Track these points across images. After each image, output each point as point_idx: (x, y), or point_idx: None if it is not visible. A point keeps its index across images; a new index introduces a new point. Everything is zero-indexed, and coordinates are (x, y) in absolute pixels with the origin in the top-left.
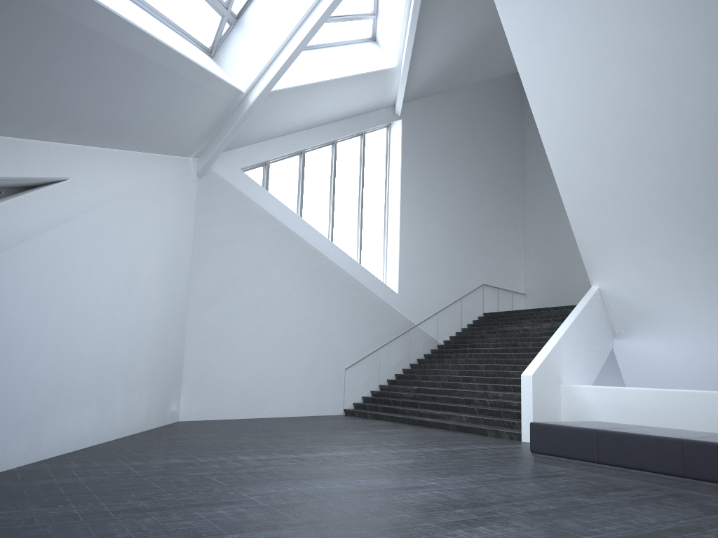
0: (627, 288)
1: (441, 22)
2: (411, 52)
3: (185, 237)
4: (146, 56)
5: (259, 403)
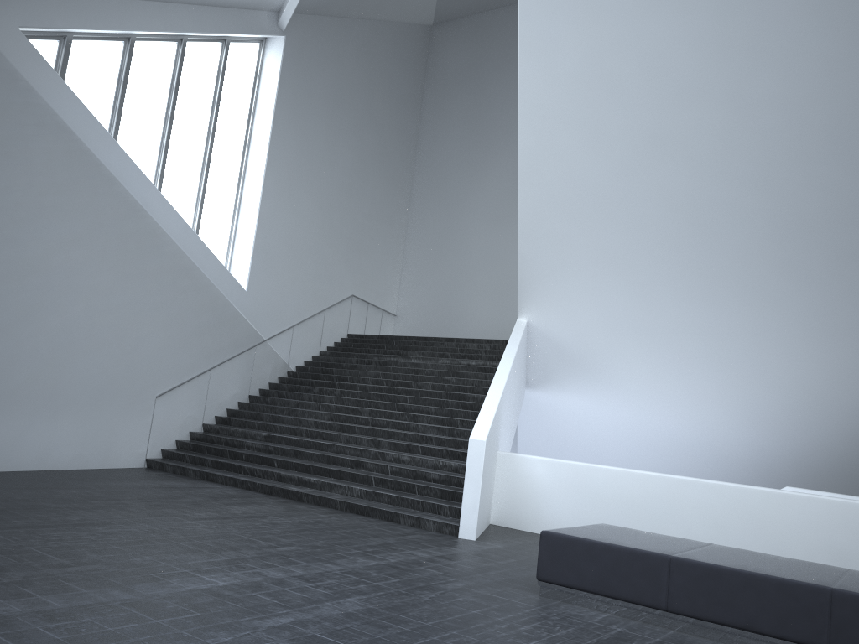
0: (567, 327)
1: None
2: None
3: None
4: None
5: (2, 445)
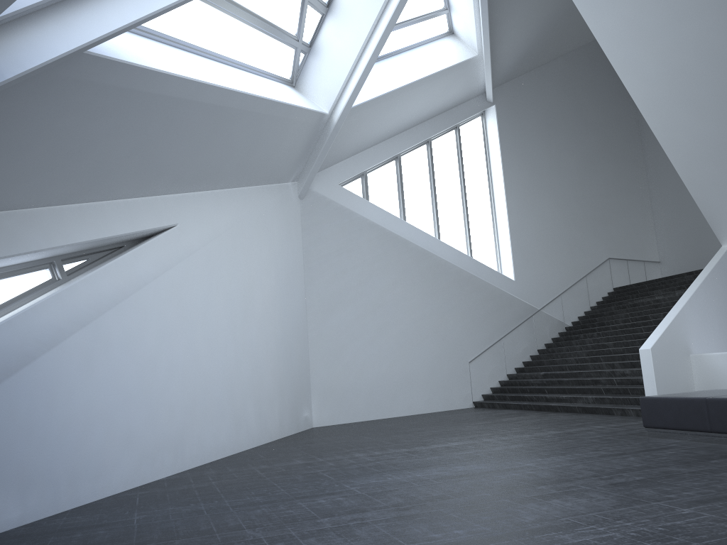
0: None
1: (516, 0)
2: (488, 38)
3: (294, 256)
4: (224, 106)
5: (386, 403)
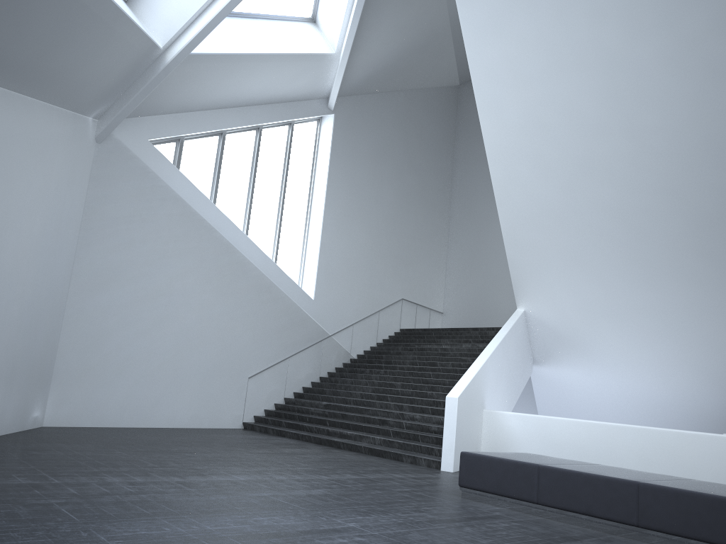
0: (554, 313)
1: (387, 11)
2: (353, 38)
3: (73, 208)
4: None
5: (144, 410)
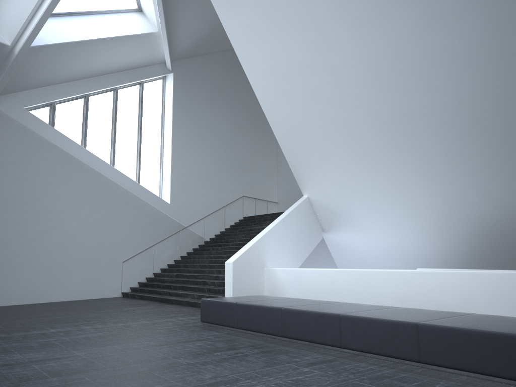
0: (324, 196)
1: None
2: (164, 20)
3: None
4: None
5: (42, 291)
